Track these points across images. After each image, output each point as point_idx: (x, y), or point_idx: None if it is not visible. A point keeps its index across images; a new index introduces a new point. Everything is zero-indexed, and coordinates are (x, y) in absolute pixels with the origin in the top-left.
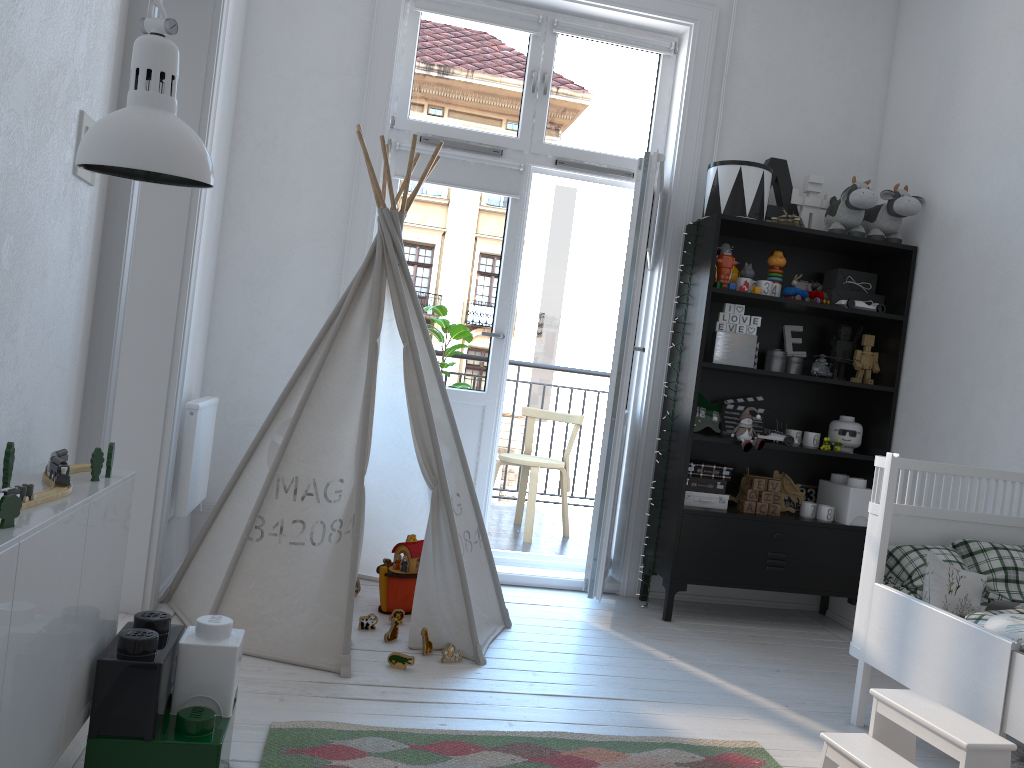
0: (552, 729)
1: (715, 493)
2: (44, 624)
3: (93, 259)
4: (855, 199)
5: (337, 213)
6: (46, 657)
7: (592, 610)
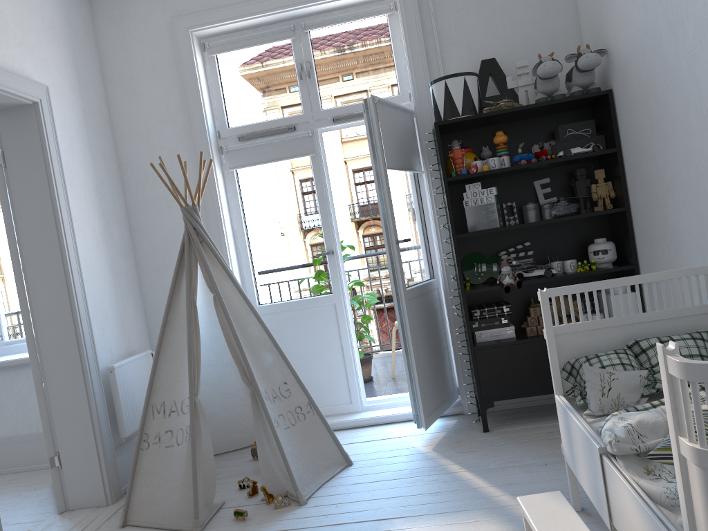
0: None
1: (502, 327)
2: None
3: None
4: (540, 72)
5: None
6: None
7: (430, 434)
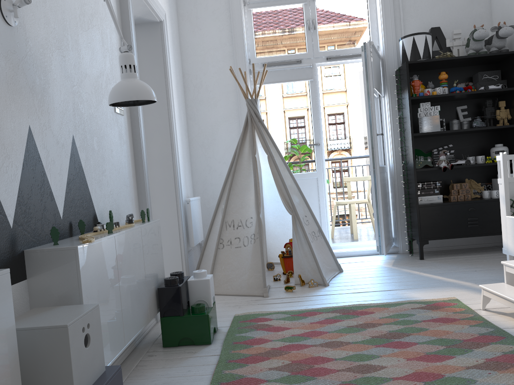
0: (355, 303)
1: (435, 195)
2: (131, 269)
3: (130, 143)
4: (476, 36)
5: (233, 107)
6: (135, 281)
7: (384, 260)
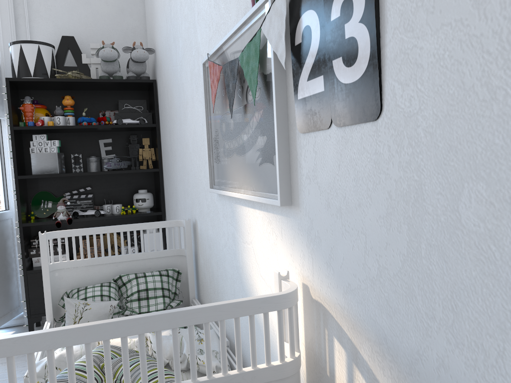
0: None
1: (57, 254)
2: None
3: None
4: (101, 55)
5: None
6: None
7: None
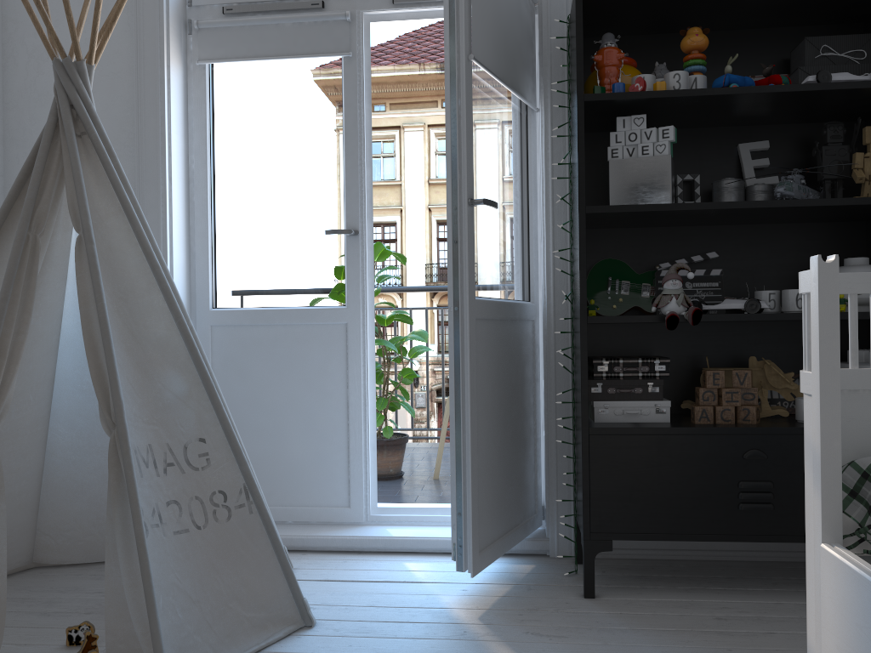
0: None
1: (648, 400)
2: None
3: None
4: None
5: (126, 115)
6: None
7: (481, 586)
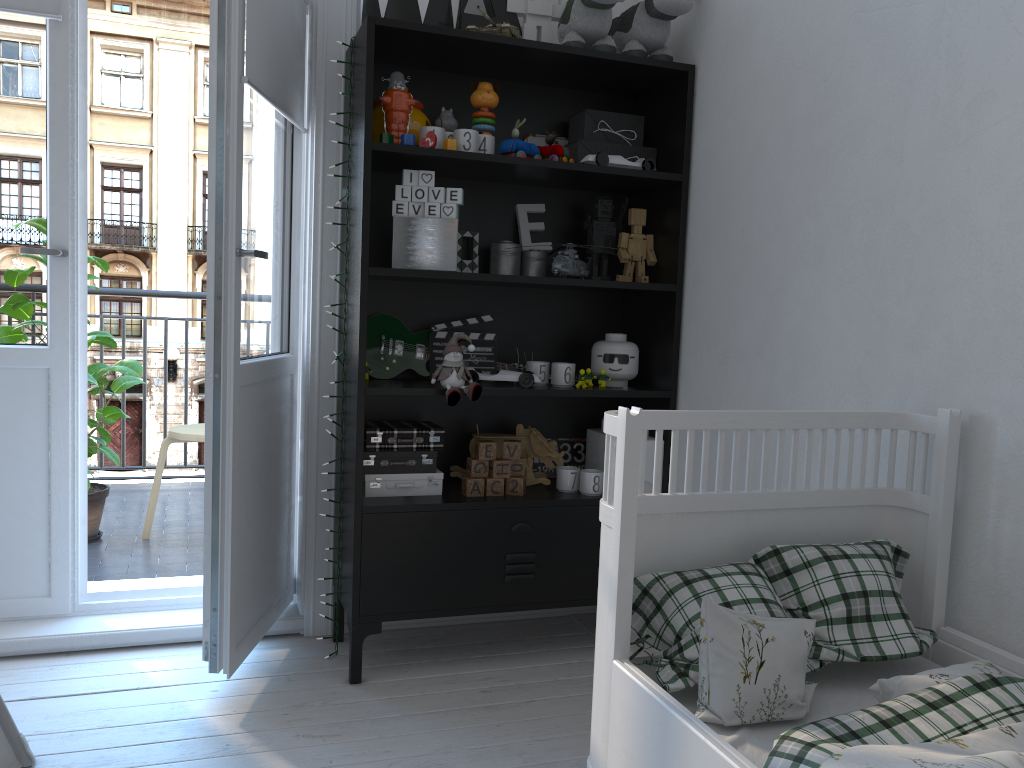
0: None
1: (421, 472)
2: None
3: None
4: None
5: None
6: None
7: (233, 683)
